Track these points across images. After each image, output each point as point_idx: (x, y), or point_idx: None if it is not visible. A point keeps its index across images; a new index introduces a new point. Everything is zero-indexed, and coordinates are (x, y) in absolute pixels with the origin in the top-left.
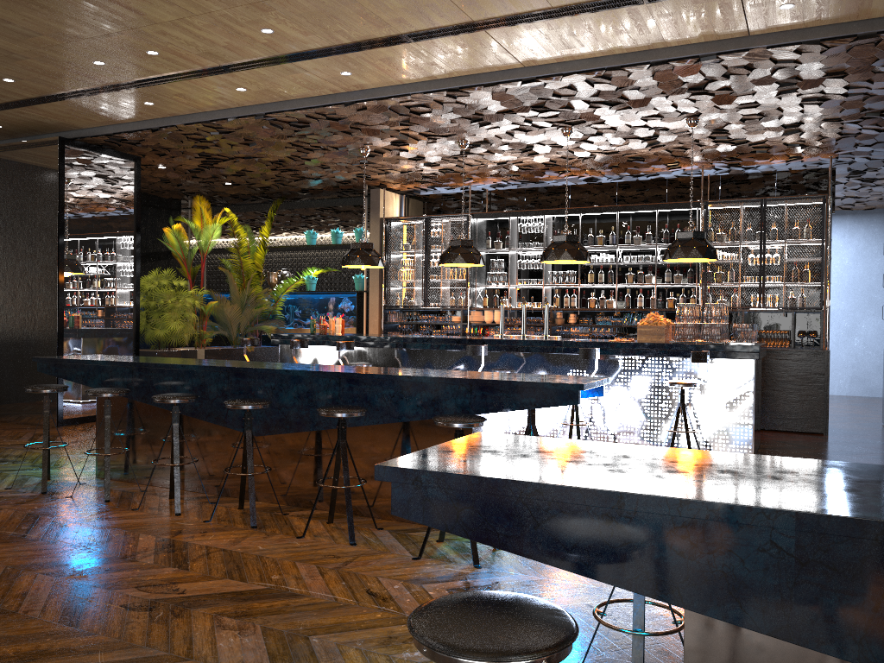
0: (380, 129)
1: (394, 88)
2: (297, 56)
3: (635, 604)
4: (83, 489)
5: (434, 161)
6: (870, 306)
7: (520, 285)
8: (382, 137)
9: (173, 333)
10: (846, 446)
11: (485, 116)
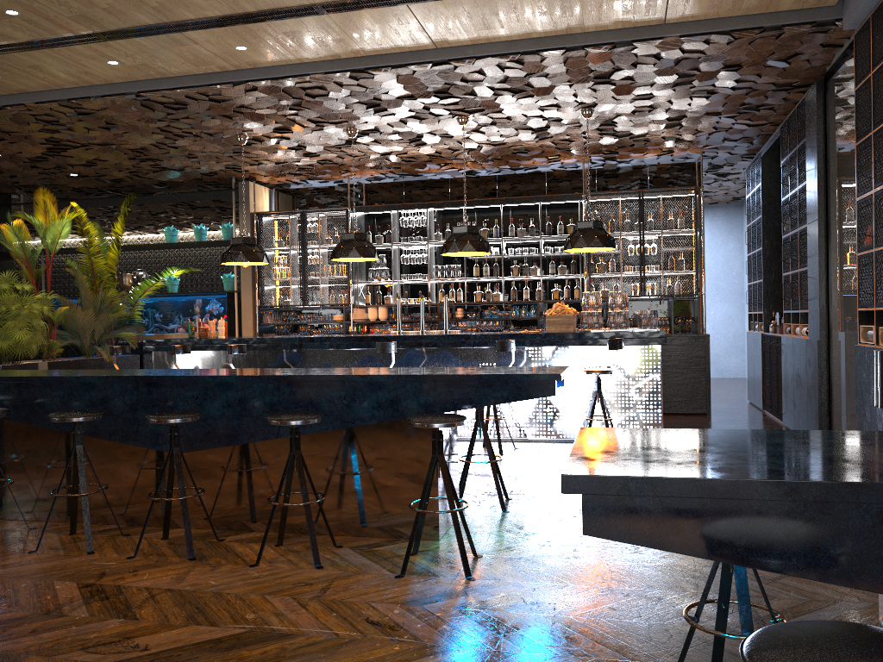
0: (265, 114)
1: (292, 67)
2: (189, 25)
3: (741, 606)
4: None
5: (316, 151)
6: (717, 293)
7: (405, 280)
8: (266, 123)
9: (19, 344)
10: (734, 424)
11: (383, 102)
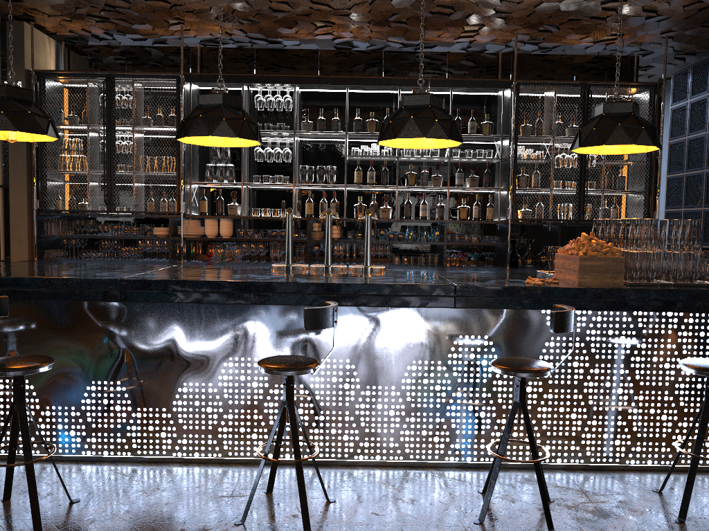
0: None
1: None
2: None
3: None
4: None
5: None
6: None
7: (261, 183)
8: None
9: None
10: None
11: None
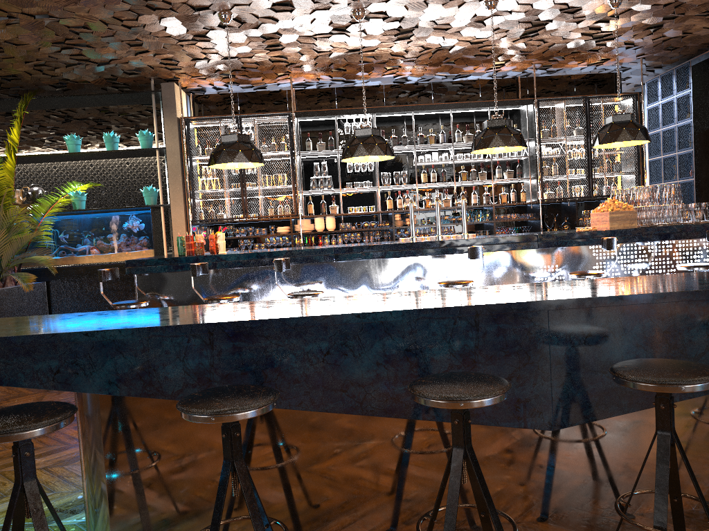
0: None
1: None
2: None
3: None
4: None
5: (287, 42)
6: None
7: (354, 188)
8: None
9: None
10: None
11: None
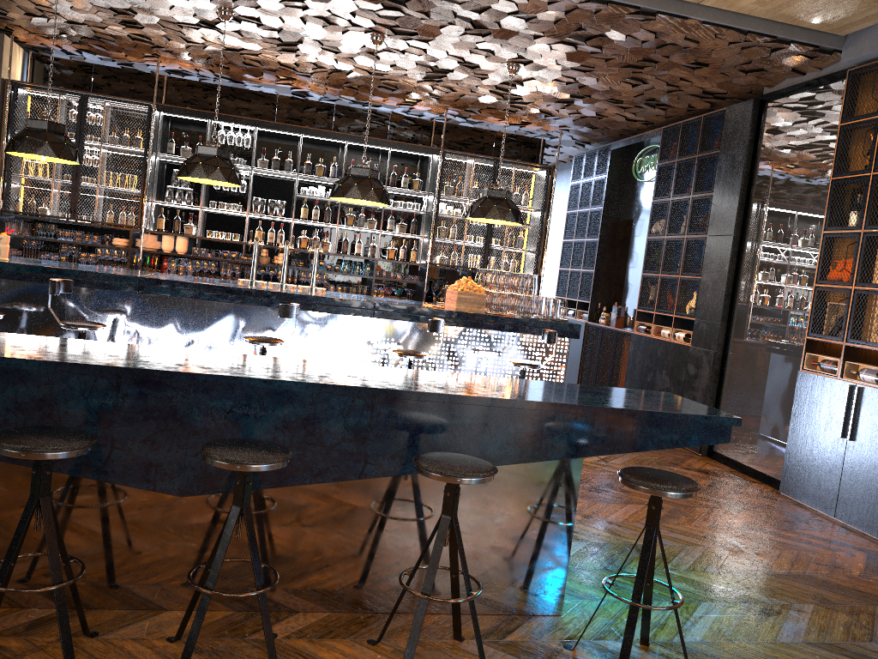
0: None
1: None
2: None
3: None
4: None
5: (145, 23)
6: None
7: (217, 209)
8: None
9: None
10: None
11: None
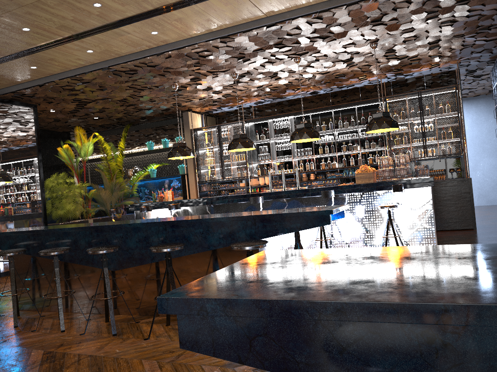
0: (182, 71)
1: (187, 40)
2: (120, 22)
3: None
4: (1, 320)
5: (218, 90)
6: (484, 152)
7: (279, 160)
8: (184, 76)
9: (69, 211)
10: (490, 235)
11: (246, 55)
